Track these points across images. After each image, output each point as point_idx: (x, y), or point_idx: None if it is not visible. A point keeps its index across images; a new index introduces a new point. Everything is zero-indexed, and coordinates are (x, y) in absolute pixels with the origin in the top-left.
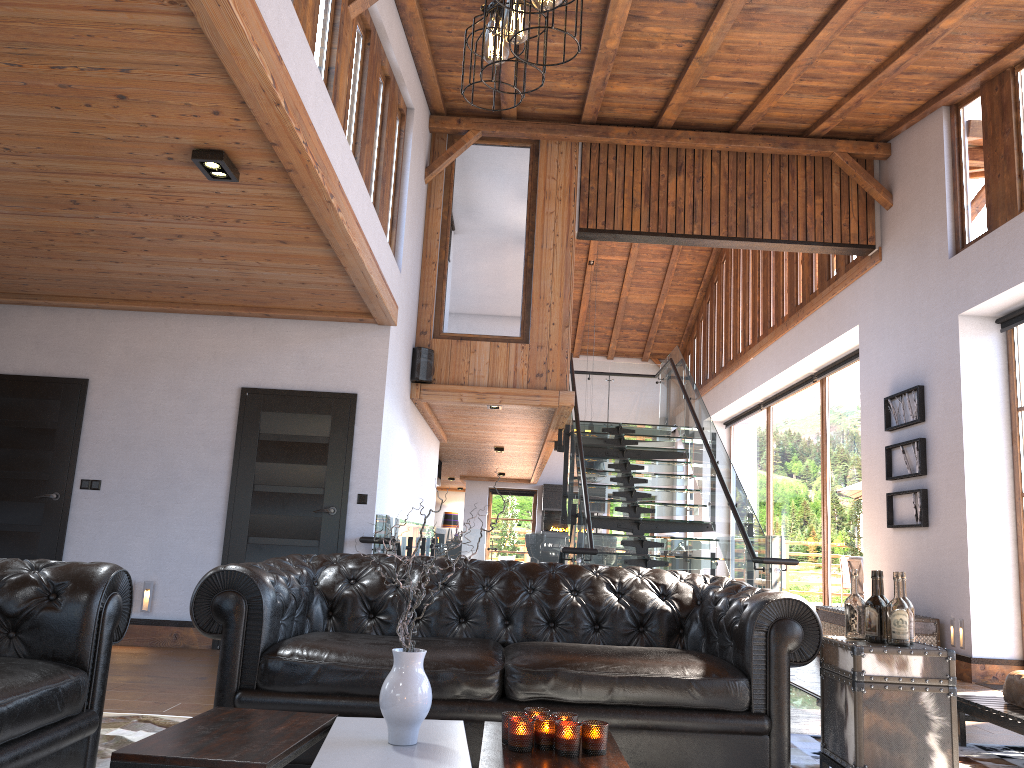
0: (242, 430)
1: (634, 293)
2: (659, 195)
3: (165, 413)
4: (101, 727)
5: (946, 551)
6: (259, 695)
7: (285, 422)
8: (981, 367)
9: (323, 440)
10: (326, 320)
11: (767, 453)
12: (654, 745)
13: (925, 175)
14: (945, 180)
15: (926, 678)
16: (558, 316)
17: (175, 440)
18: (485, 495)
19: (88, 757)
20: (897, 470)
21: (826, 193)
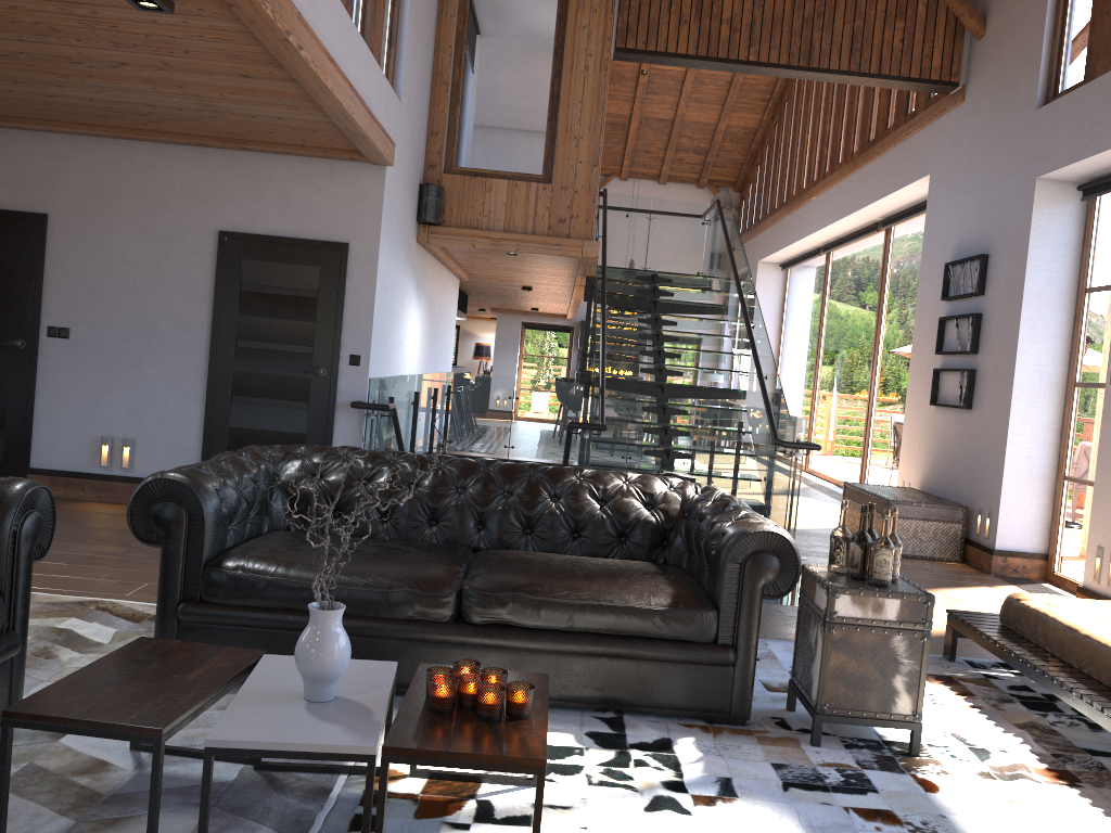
0: (221, 279)
1: (692, 110)
2: (712, 10)
3: (135, 257)
4: (55, 616)
5: (985, 438)
6: (202, 608)
7: (269, 272)
8: (1053, 240)
9: (311, 294)
10: (313, 157)
11: (822, 304)
12: (613, 672)
13: (1025, 2)
14: (1046, 11)
15: (901, 622)
16: (586, 153)
17: (148, 287)
18: (517, 330)
19: (14, 676)
20: (948, 345)
21: (909, 15)
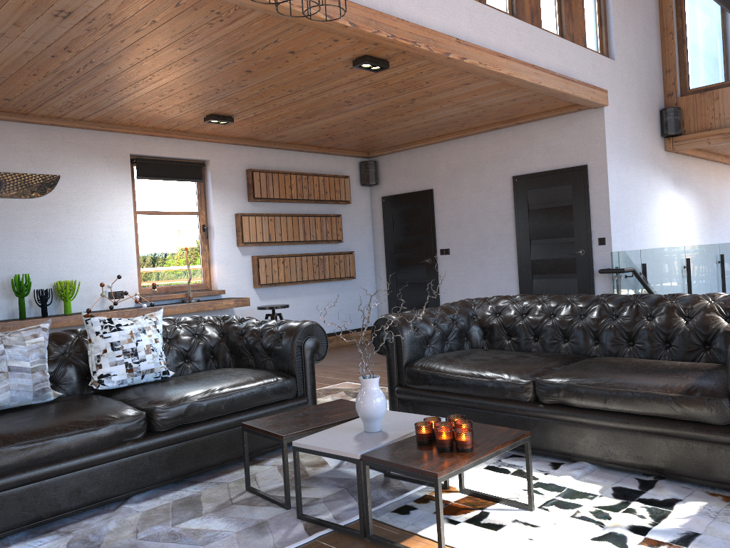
0: (517, 205)
1: None
2: None
3: (473, 202)
4: None
5: None
6: (404, 390)
7: (542, 195)
8: None
9: (568, 203)
10: (557, 115)
11: None
12: (647, 444)
13: None
14: None
15: None
16: None
17: (481, 218)
18: None
19: None
20: None
21: None
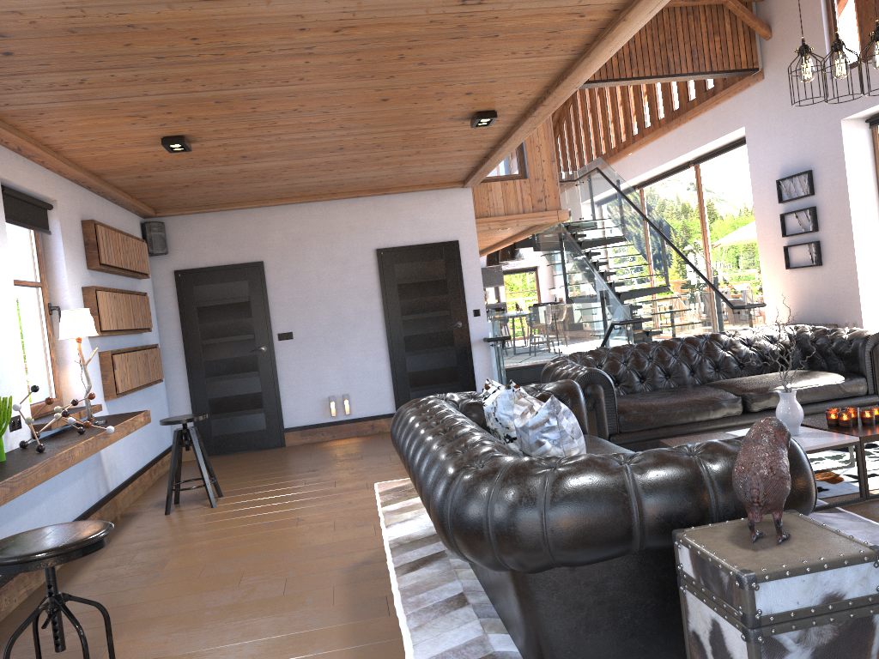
0: (384, 279)
1: None
2: None
3: (325, 277)
4: None
5: (839, 280)
6: (623, 435)
7: (412, 269)
8: (857, 154)
9: (441, 277)
10: (426, 190)
11: None
12: None
13: (803, 16)
14: (823, 21)
15: None
16: (546, 154)
17: (337, 295)
18: None
19: None
20: (790, 229)
21: (721, 32)
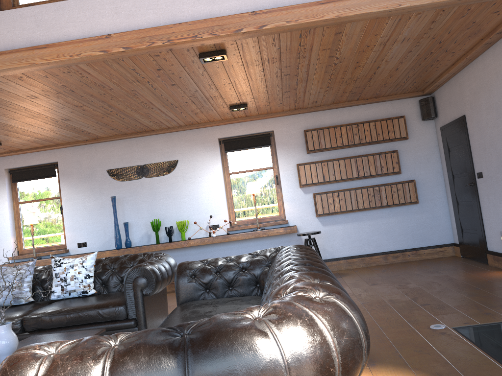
0: None
1: None
2: None
3: (490, 123)
4: None
5: None
6: None
7: None
8: None
9: None
10: None
11: None
12: None
13: None
14: None
15: None
16: None
17: (497, 139)
18: None
19: None
20: None
21: None
